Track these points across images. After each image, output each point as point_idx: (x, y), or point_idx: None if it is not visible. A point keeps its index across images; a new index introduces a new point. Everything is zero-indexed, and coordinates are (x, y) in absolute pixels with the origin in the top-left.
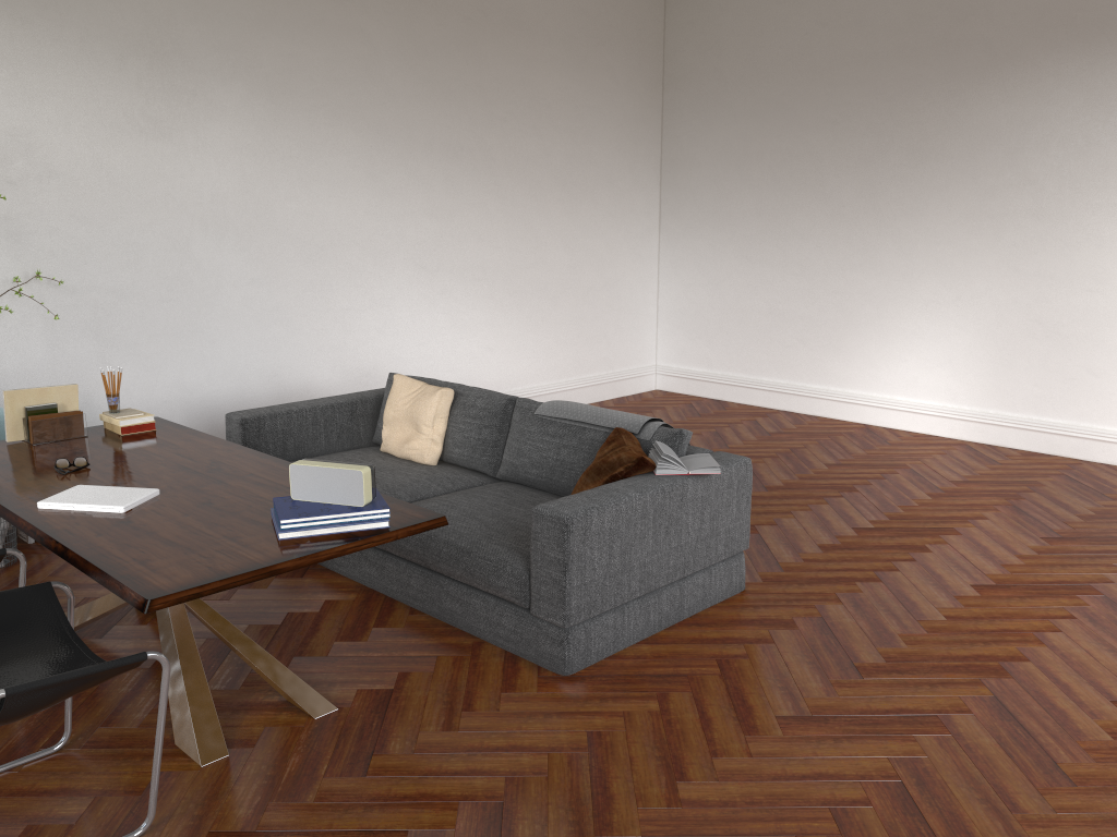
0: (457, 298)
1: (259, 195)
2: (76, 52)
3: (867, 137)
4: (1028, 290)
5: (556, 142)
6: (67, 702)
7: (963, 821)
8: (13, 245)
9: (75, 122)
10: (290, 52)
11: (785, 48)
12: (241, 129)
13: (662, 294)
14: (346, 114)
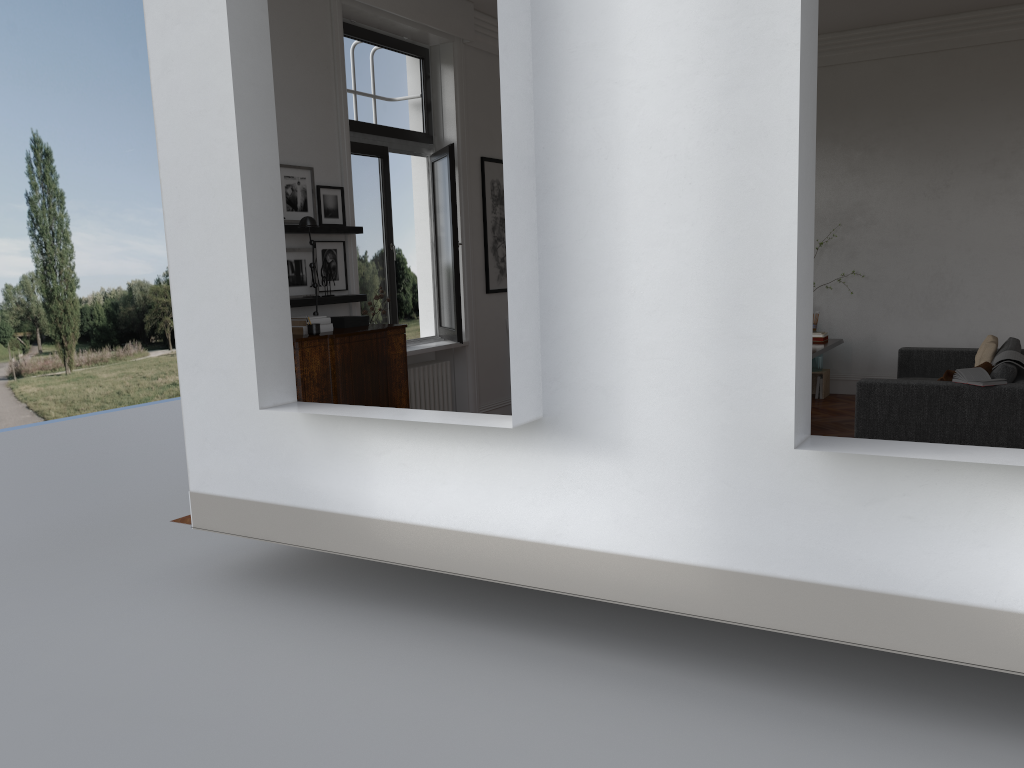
0: None
1: (1000, 226)
2: (894, 160)
3: None
4: None
5: None
6: None
7: None
8: (848, 258)
9: (888, 195)
10: None
11: None
12: (992, 187)
13: None
14: None
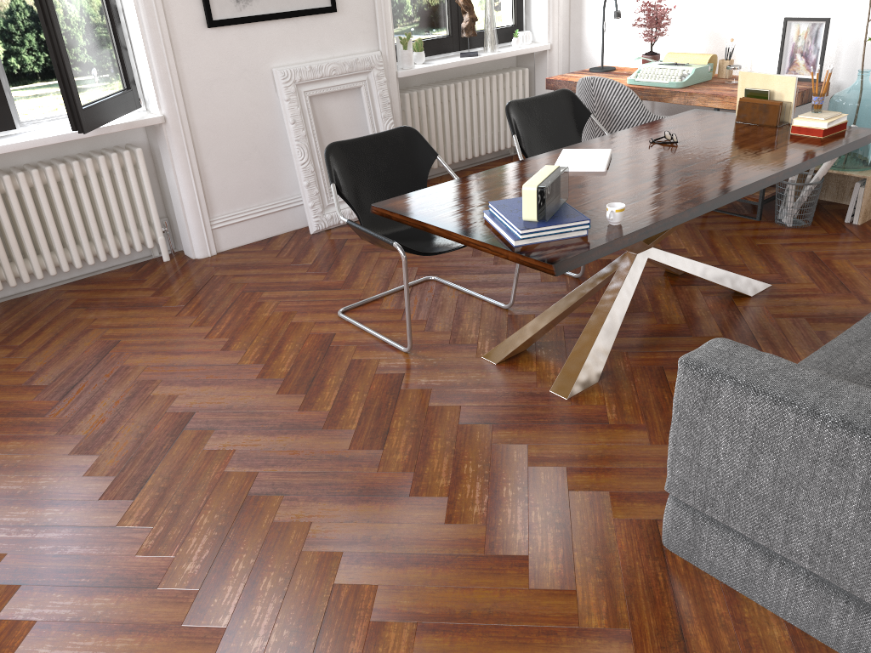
0: None
1: None
2: None
3: None
4: None
5: None
6: (513, 283)
7: None
8: None
9: None
10: None
11: None
12: None
13: None
14: None
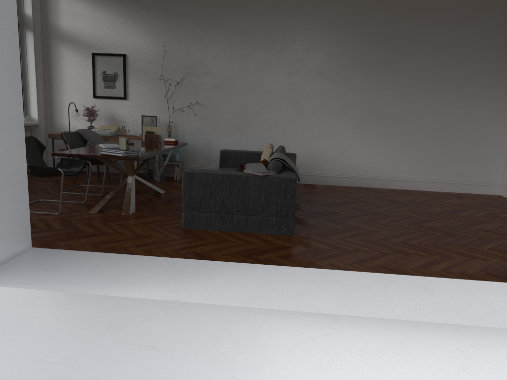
0: (365, 129)
1: (276, 81)
2: (220, 35)
3: None
4: None
5: (437, 60)
6: (86, 192)
7: None
8: (194, 93)
9: (217, 57)
10: (296, 29)
11: None
12: (272, 57)
13: None
14: (317, 51)
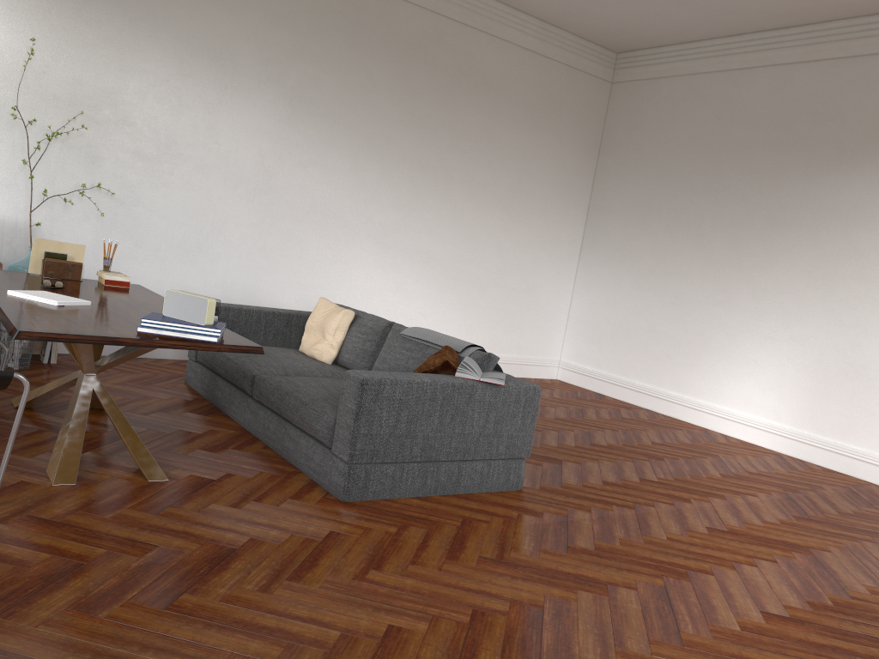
0: (404, 271)
1: (268, 166)
2: (161, 47)
3: (740, 205)
4: (846, 337)
5: (504, 175)
6: None
7: (571, 641)
8: (88, 164)
9: (150, 92)
10: (311, 74)
11: (690, 132)
12: (265, 119)
13: (573, 307)
14: (344, 124)
